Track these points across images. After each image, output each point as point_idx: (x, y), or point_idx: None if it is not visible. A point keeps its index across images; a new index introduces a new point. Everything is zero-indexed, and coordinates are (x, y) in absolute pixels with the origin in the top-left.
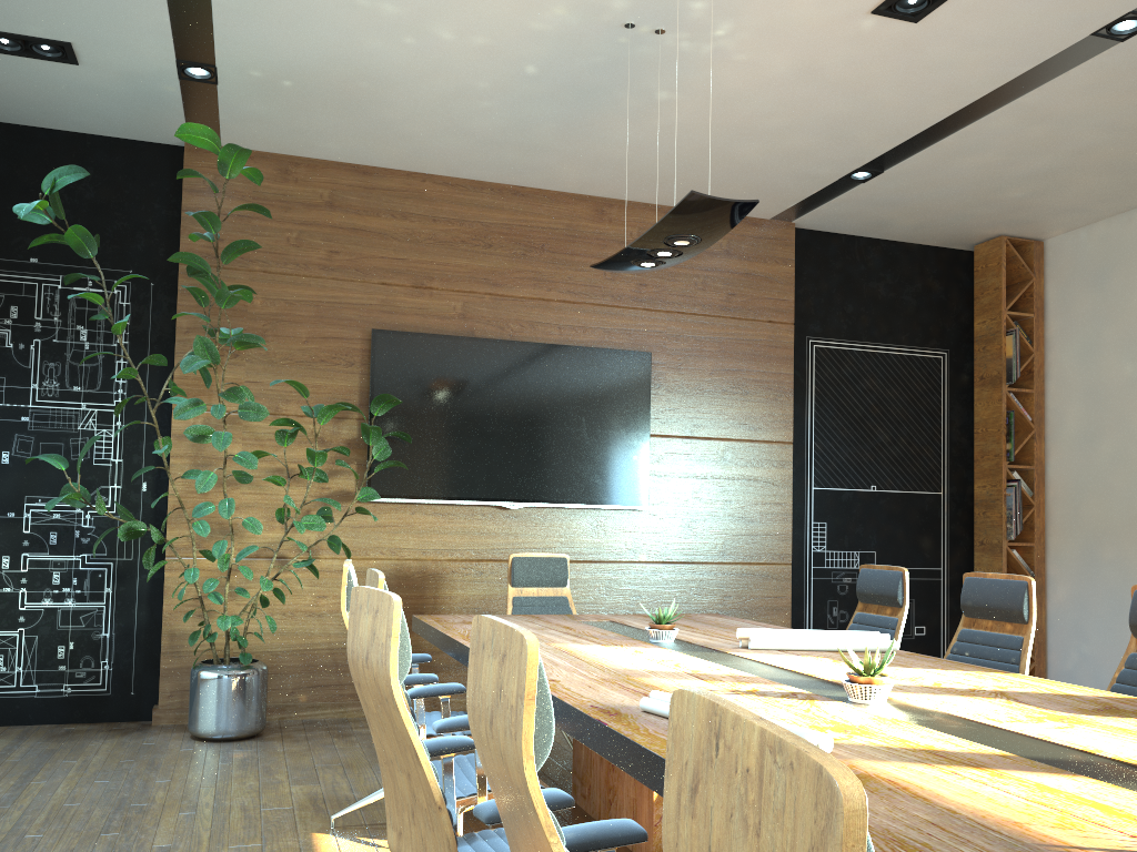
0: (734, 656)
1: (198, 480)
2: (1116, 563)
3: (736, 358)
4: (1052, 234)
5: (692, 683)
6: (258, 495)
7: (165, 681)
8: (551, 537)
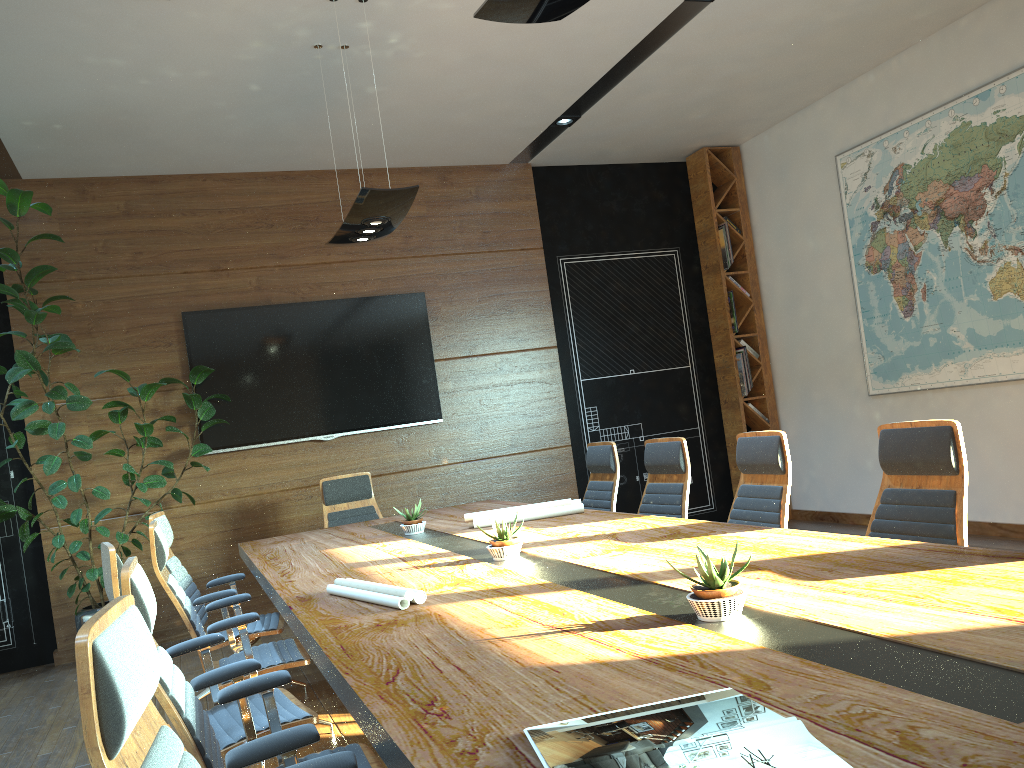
0: (456, 536)
1: (45, 465)
2: (824, 402)
3: (498, 285)
4: (743, 140)
5: (393, 566)
6: (110, 465)
7: (60, 629)
8: (365, 457)
